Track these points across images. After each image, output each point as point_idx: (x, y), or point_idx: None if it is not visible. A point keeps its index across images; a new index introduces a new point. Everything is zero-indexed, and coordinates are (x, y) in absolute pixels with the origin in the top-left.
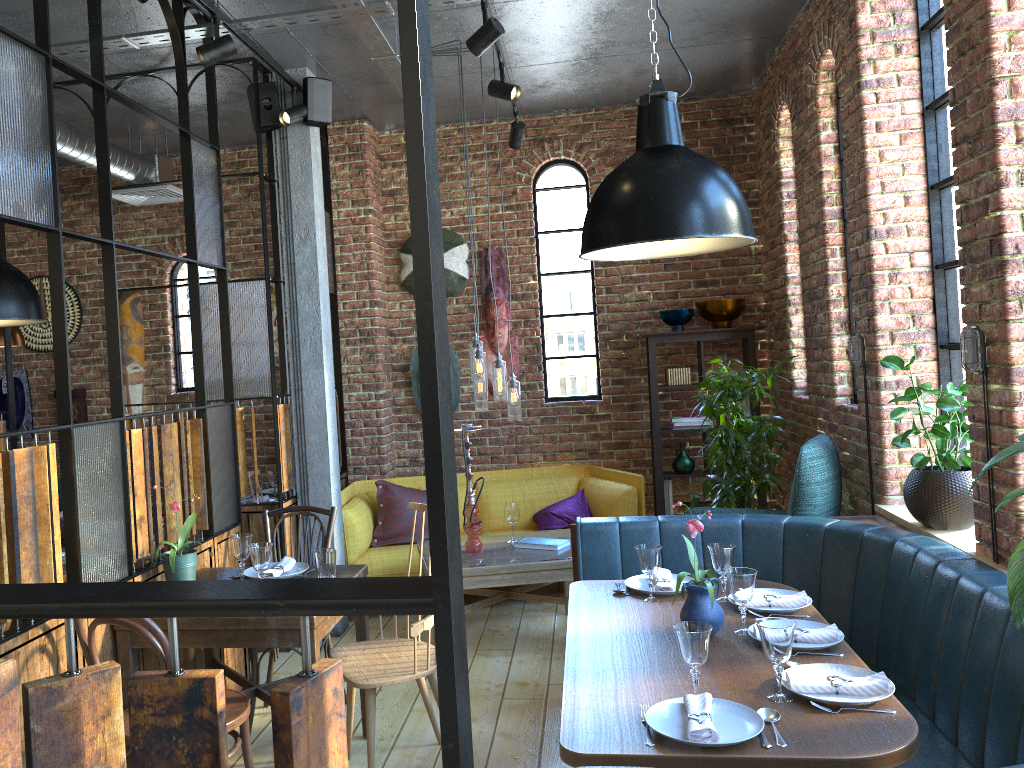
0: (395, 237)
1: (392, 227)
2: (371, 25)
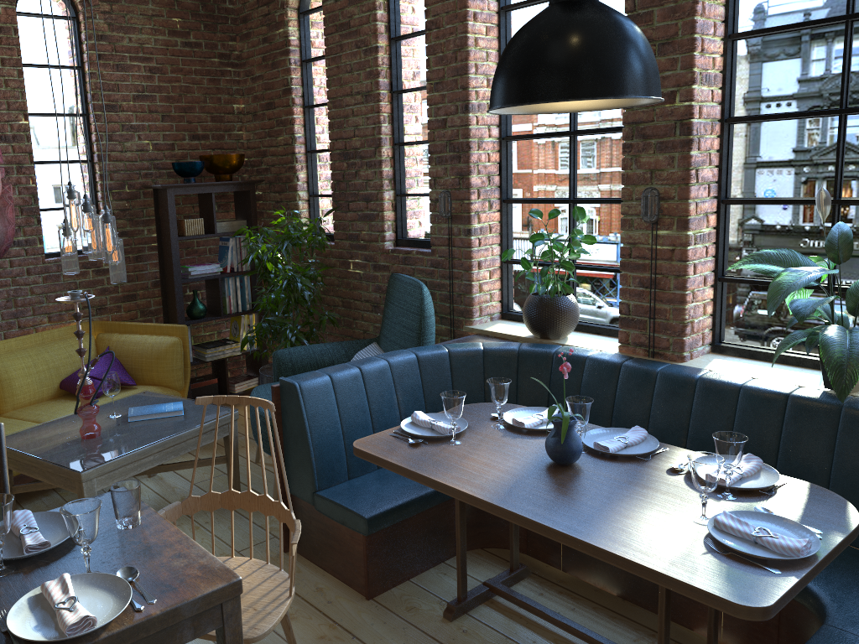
0: None
1: None
2: None
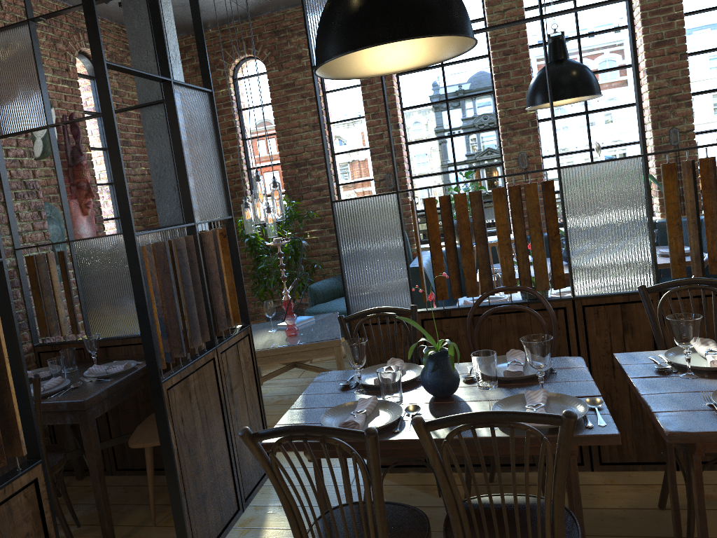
0: None
1: None
2: None
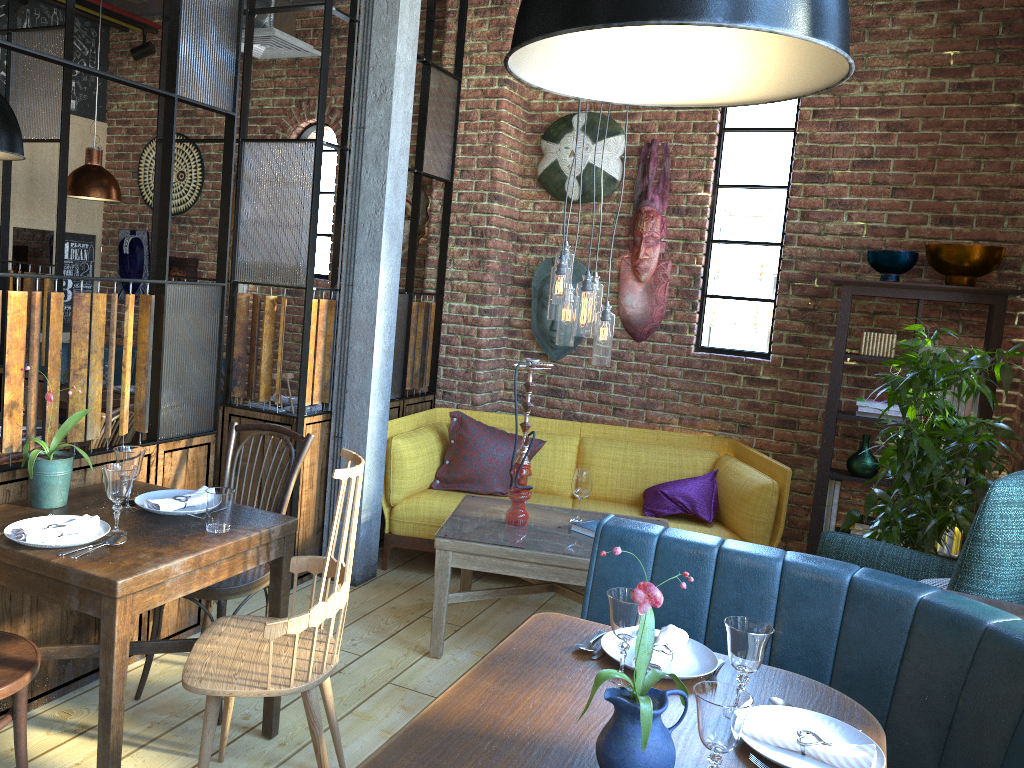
0: (540, 120)
1: (538, 107)
2: None
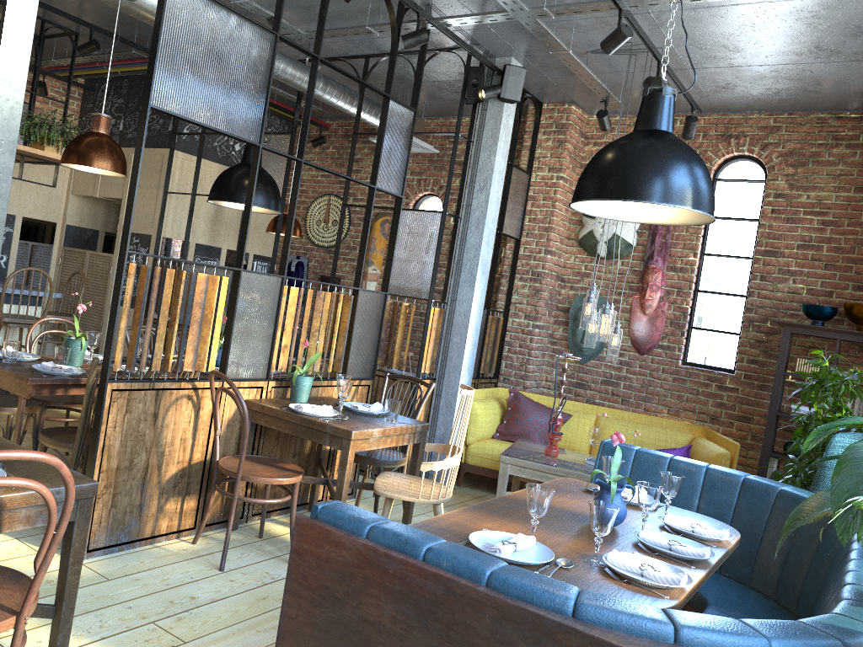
0: None
1: None
2: (539, 26)
